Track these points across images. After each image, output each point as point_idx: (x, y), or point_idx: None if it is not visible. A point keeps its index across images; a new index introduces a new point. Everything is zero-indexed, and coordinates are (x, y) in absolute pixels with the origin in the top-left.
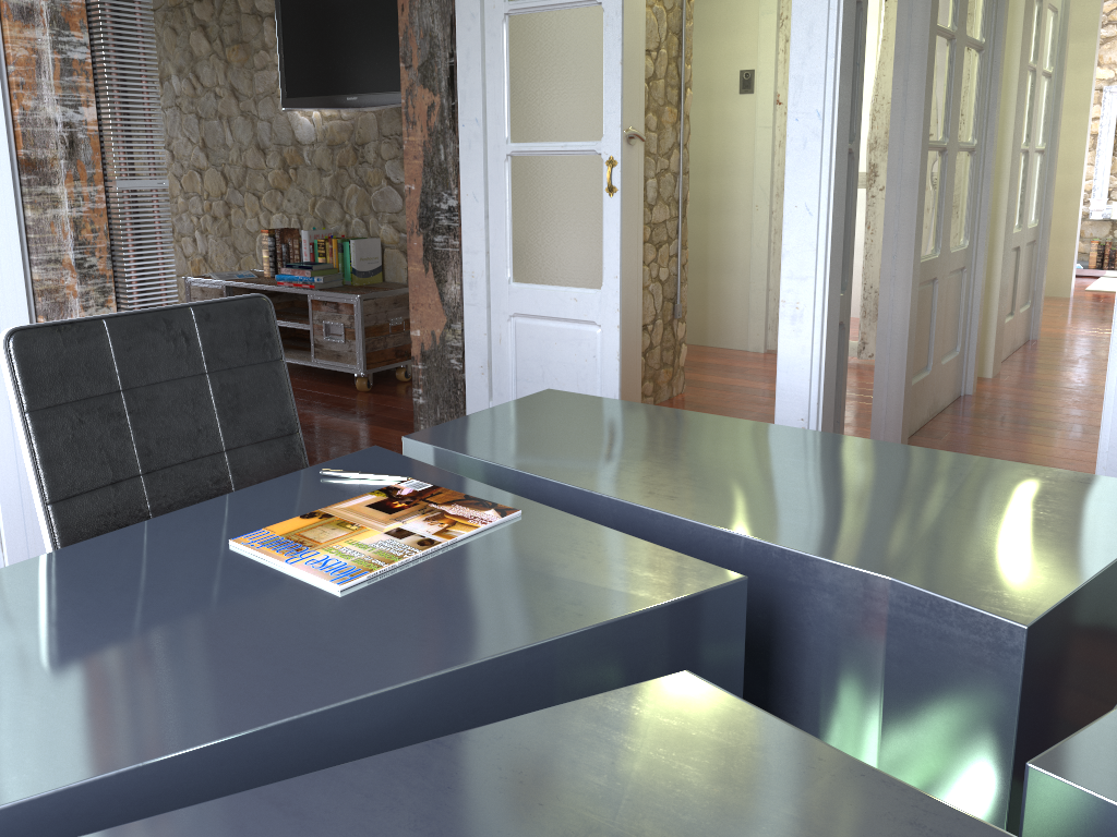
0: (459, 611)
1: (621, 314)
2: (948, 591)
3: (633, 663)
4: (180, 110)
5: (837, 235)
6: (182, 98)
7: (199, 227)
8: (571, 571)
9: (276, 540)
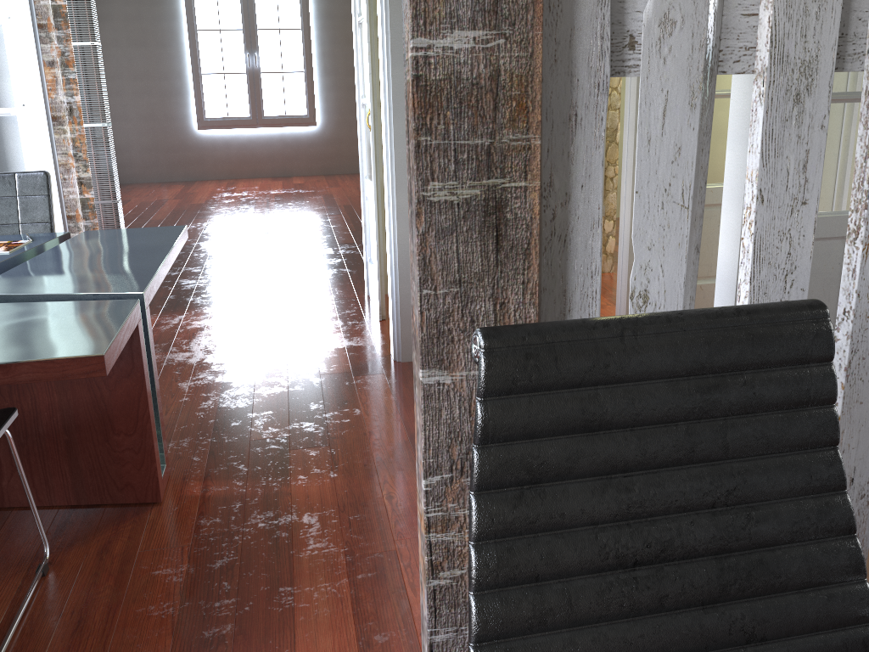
0: None
1: (376, 201)
2: None
3: None
4: None
5: (404, 163)
6: None
7: None
8: None
9: None
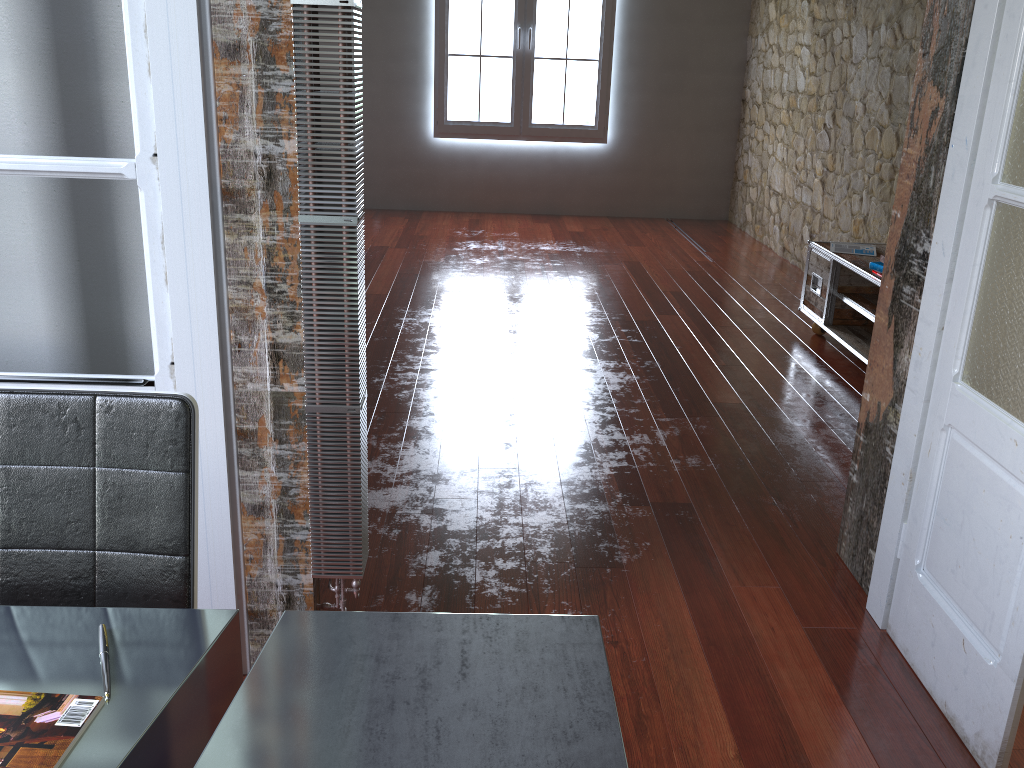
0: None
1: None
2: None
3: None
4: (879, 62)
5: None
6: (883, 49)
7: (866, 186)
8: None
9: None
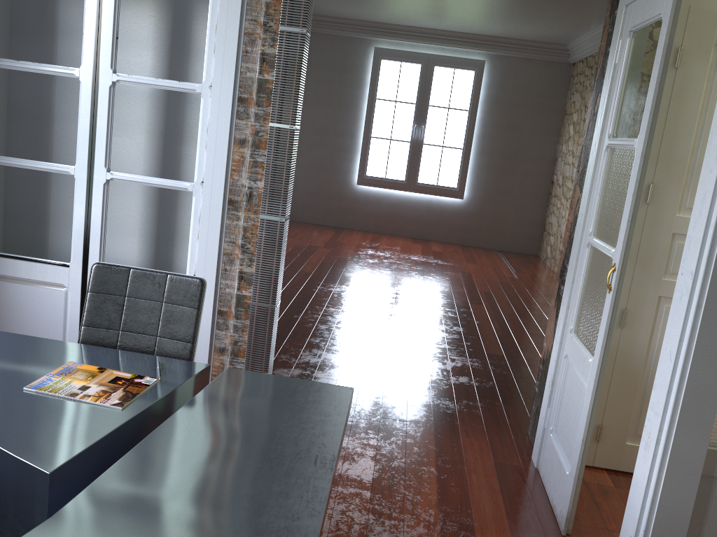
0: (4, 413)
1: (596, 383)
2: (33, 535)
3: (1, 470)
4: None
5: (701, 391)
6: None
7: None
8: (50, 429)
9: (71, 368)
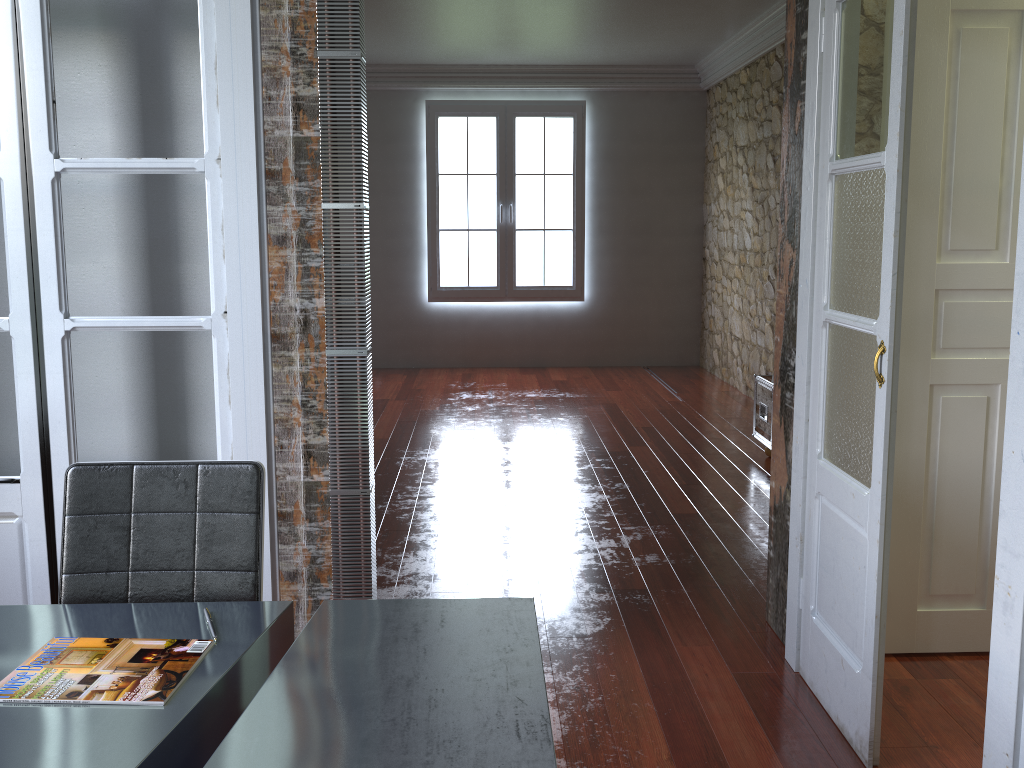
0: None
1: (883, 527)
2: None
3: None
4: None
5: None
6: None
7: None
8: (43, 766)
9: (59, 649)
